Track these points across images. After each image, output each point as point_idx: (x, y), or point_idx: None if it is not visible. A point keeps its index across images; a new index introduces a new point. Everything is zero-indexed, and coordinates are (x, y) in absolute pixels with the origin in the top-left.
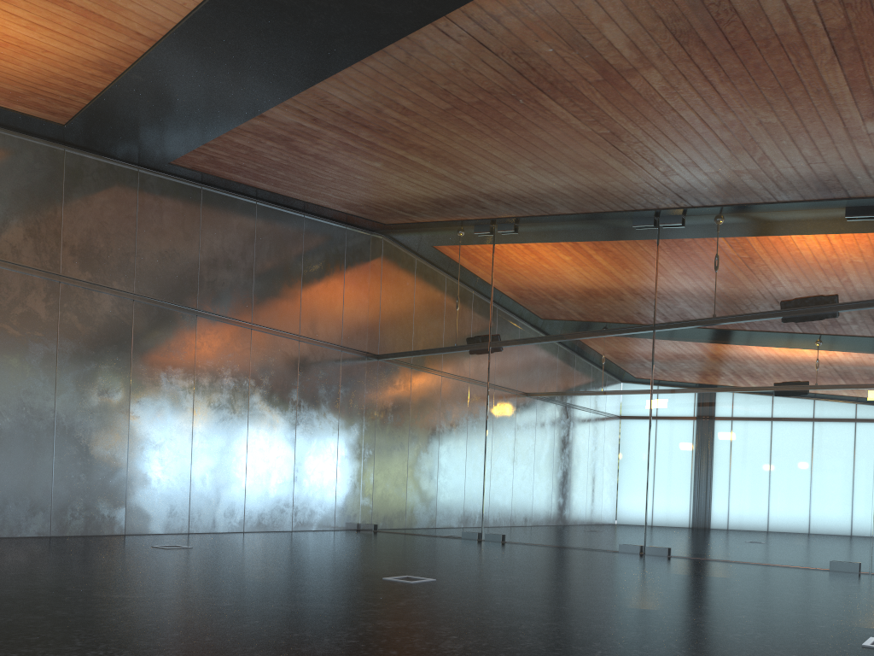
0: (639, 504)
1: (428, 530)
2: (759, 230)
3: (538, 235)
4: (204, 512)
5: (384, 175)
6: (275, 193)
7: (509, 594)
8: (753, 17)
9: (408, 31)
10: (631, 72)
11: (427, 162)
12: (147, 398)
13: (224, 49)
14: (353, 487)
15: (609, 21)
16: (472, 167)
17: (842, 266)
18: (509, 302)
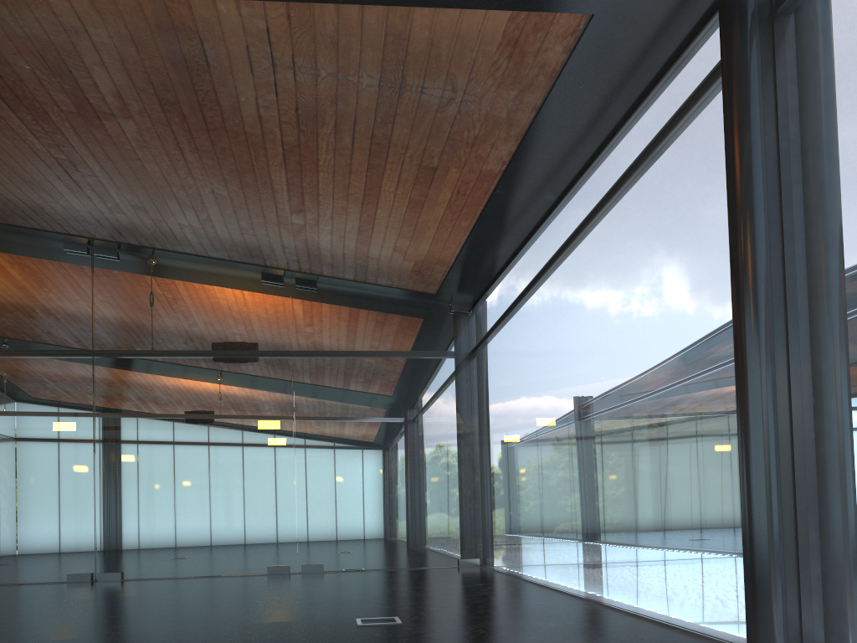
0: (88, 531)
1: None
2: (191, 277)
3: None
4: None
5: None
6: None
7: (17, 640)
8: (231, 113)
9: None
10: (109, 115)
11: None
12: None
13: None
14: None
15: (102, 67)
16: None
17: (262, 320)
18: None
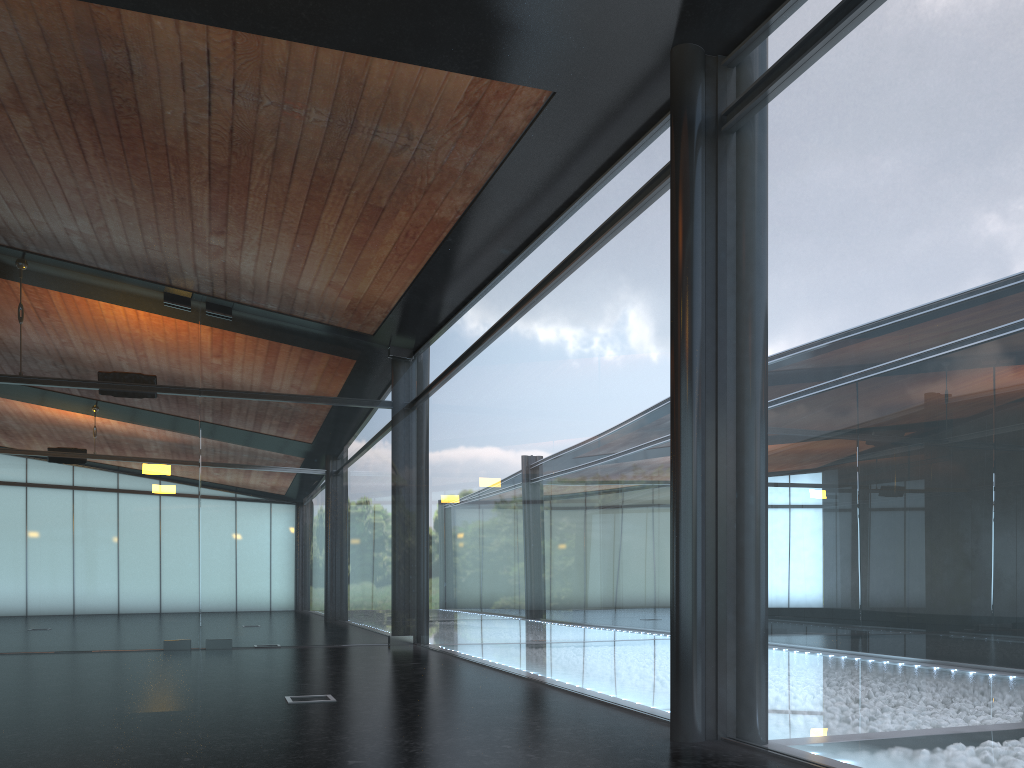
0: None
1: None
2: (74, 290)
3: None
4: None
5: None
6: None
7: None
8: (152, 124)
9: None
10: None
11: None
12: None
13: None
14: None
15: None
16: None
17: (163, 349)
18: None
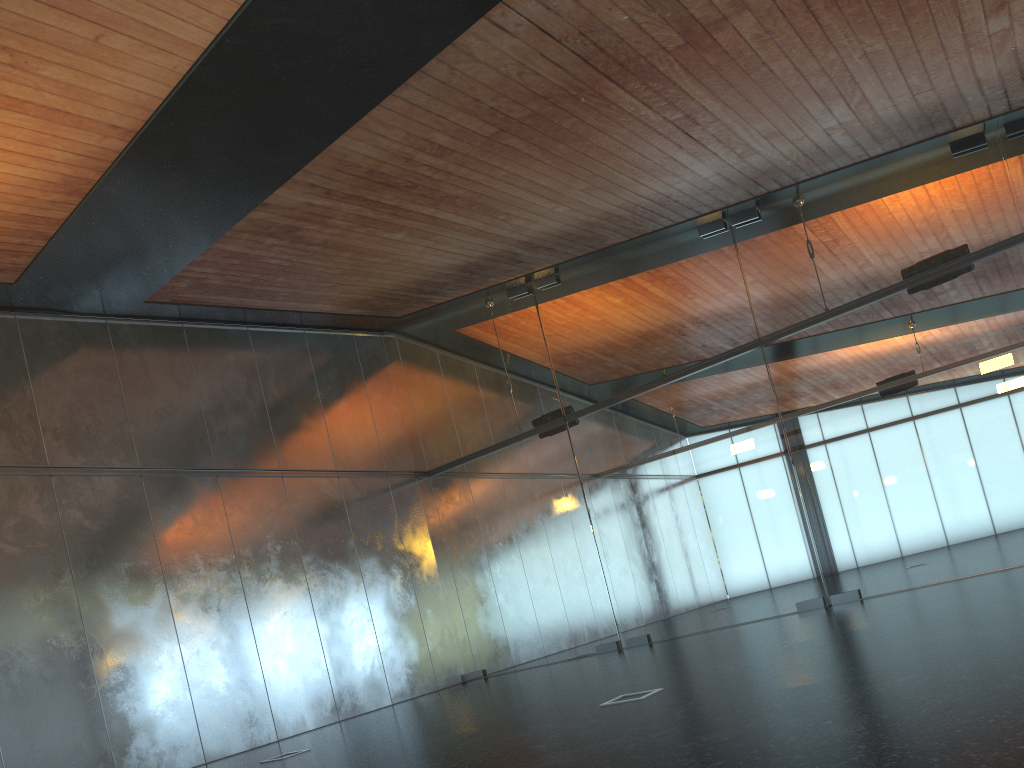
0: (806, 549)
1: (552, 656)
2: (853, 197)
3: (588, 278)
4: (289, 710)
5: (406, 249)
6: (270, 310)
7: (781, 674)
8: None
9: (455, 34)
10: (719, 23)
11: (459, 217)
12: (187, 589)
13: (223, 121)
14: (445, 633)
15: None
16: (513, 209)
17: (966, 209)
18: (575, 364)
